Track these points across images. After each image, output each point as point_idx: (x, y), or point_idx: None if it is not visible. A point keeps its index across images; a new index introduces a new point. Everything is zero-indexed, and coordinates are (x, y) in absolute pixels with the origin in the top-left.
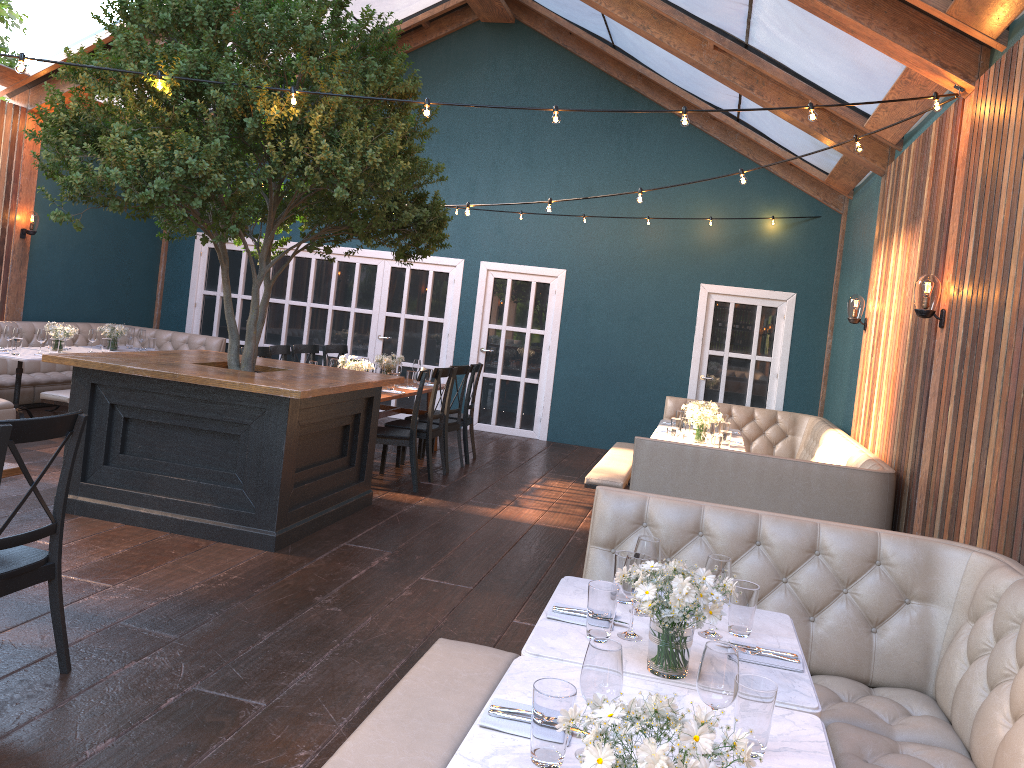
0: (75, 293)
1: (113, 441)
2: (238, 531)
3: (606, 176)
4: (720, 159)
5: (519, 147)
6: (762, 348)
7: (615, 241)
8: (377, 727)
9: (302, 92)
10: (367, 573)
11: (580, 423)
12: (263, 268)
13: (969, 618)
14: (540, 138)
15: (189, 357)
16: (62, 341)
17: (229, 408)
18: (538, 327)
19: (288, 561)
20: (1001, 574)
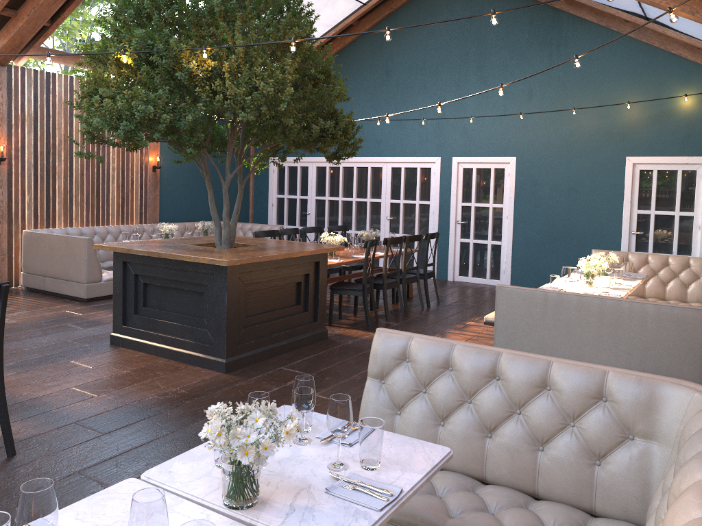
0: (193, 203)
1: (139, 298)
2: (204, 358)
3: (542, 81)
4: (636, 53)
5: (474, 68)
6: (685, 205)
7: (553, 130)
8: None
9: (210, 48)
10: (277, 390)
11: (535, 273)
12: (228, 176)
13: None
14: (489, 59)
15: (198, 240)
16: (168, 234)
17: (195, 274)
18: (498, 202)
19: (229, 380)
20: (699, 417)
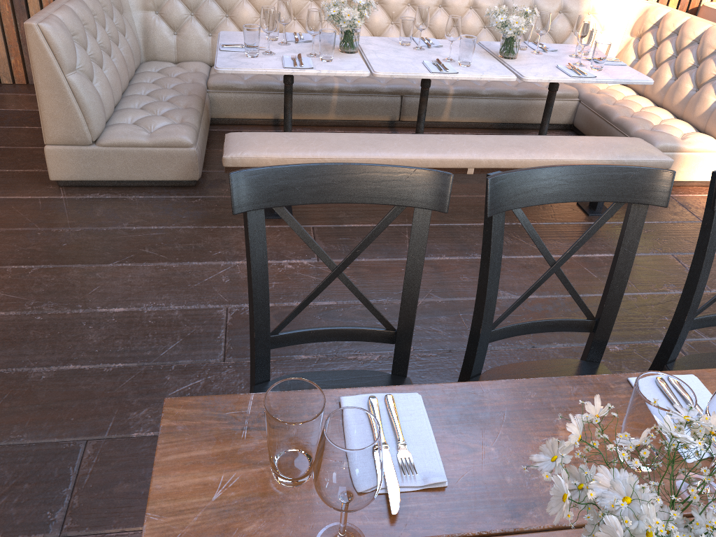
0: None
1: None
2: None
3: None
4: None
5: None
6: None
7: None
8: (386, 149)
9: None
10: None
11: None
12: None
13: (149, 10)
14: None
15: None
16: None
17: None
18: None
19: None
20: None
